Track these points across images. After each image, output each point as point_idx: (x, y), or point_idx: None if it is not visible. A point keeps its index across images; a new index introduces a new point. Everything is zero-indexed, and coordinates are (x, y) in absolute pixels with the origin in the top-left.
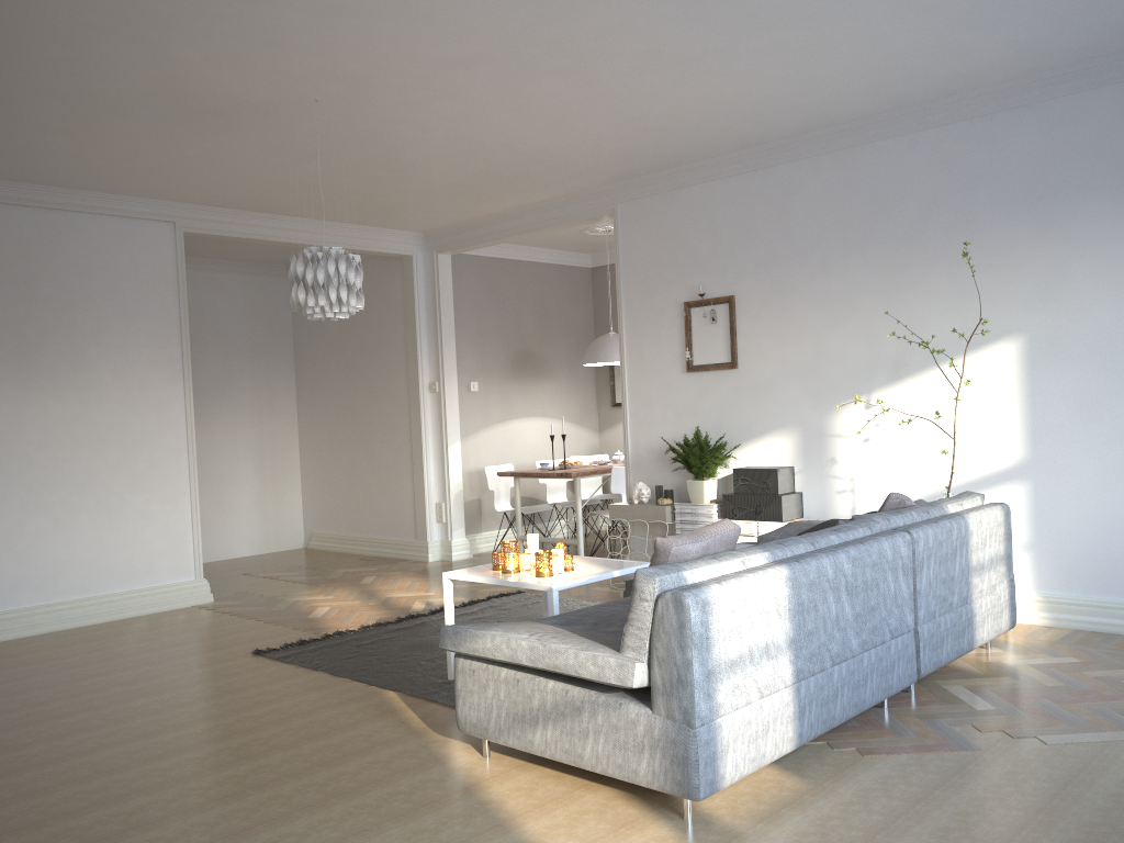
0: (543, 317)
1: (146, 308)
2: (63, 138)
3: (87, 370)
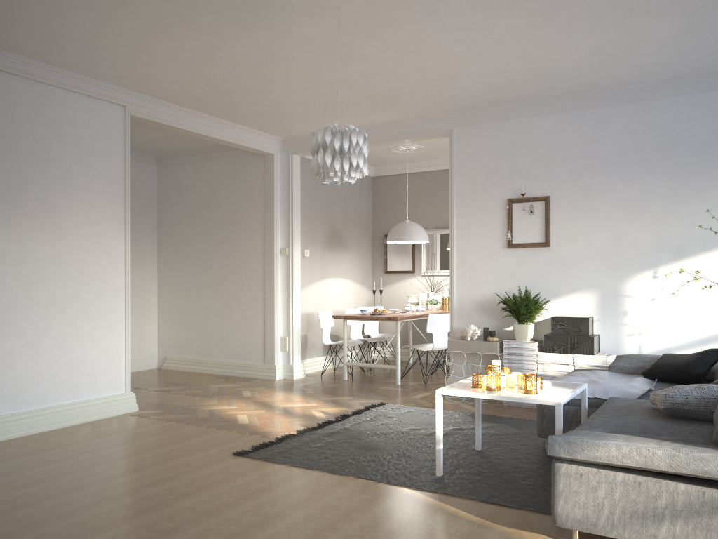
0: (346, 208)
1: (101, 172)
2: (96, 15)
3: (56, 217)
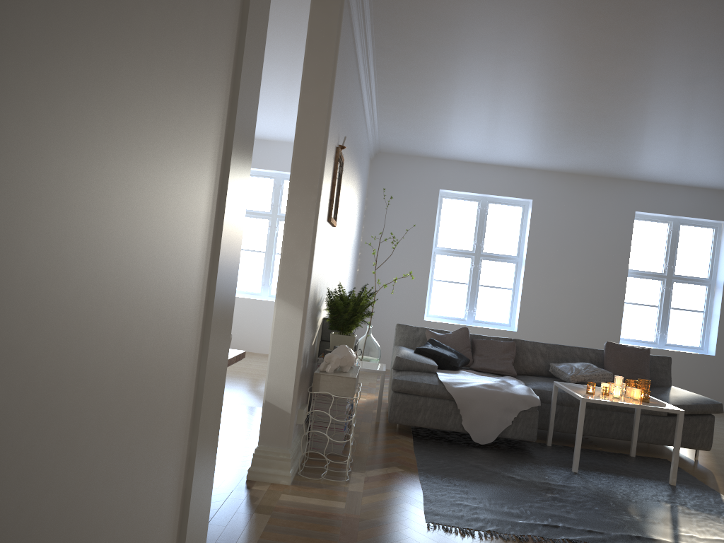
0: None
1: None
2: None
3: None
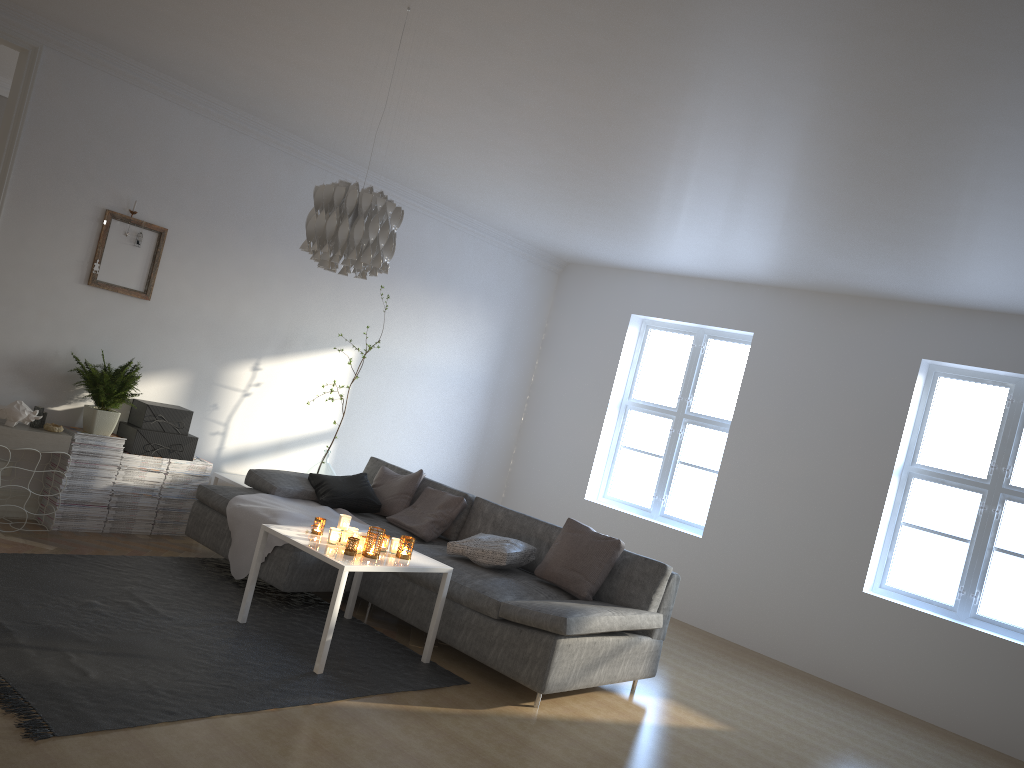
0: None
1: None
2: None
3: None
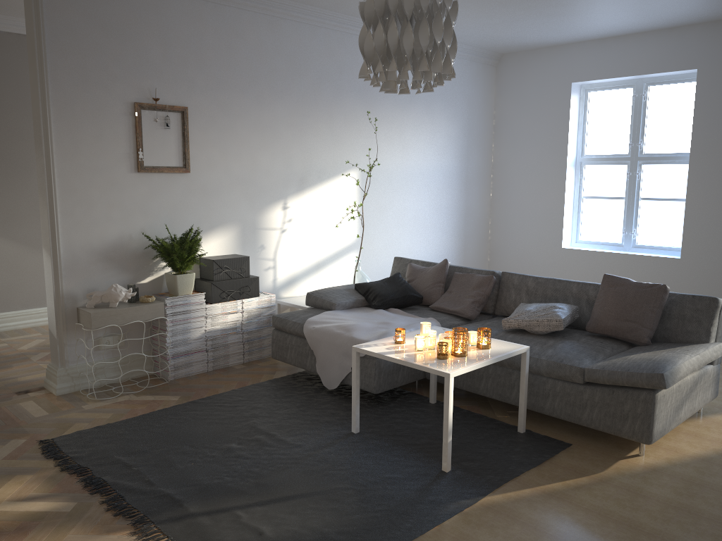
0: None
1: None
2: None
3: None
